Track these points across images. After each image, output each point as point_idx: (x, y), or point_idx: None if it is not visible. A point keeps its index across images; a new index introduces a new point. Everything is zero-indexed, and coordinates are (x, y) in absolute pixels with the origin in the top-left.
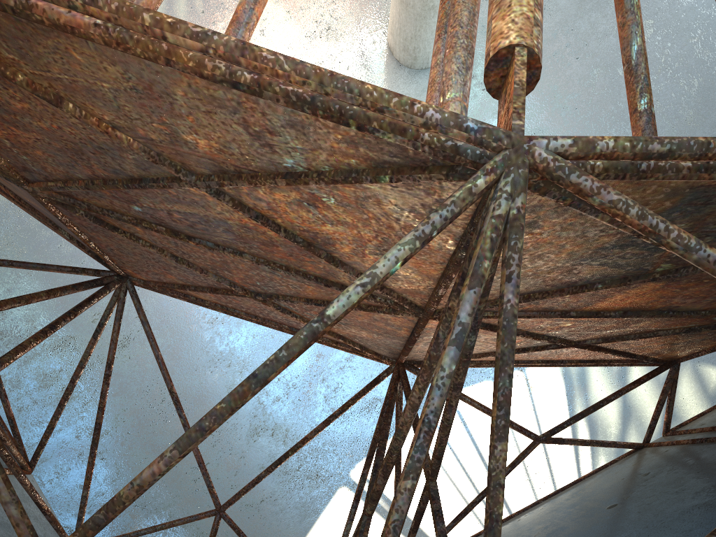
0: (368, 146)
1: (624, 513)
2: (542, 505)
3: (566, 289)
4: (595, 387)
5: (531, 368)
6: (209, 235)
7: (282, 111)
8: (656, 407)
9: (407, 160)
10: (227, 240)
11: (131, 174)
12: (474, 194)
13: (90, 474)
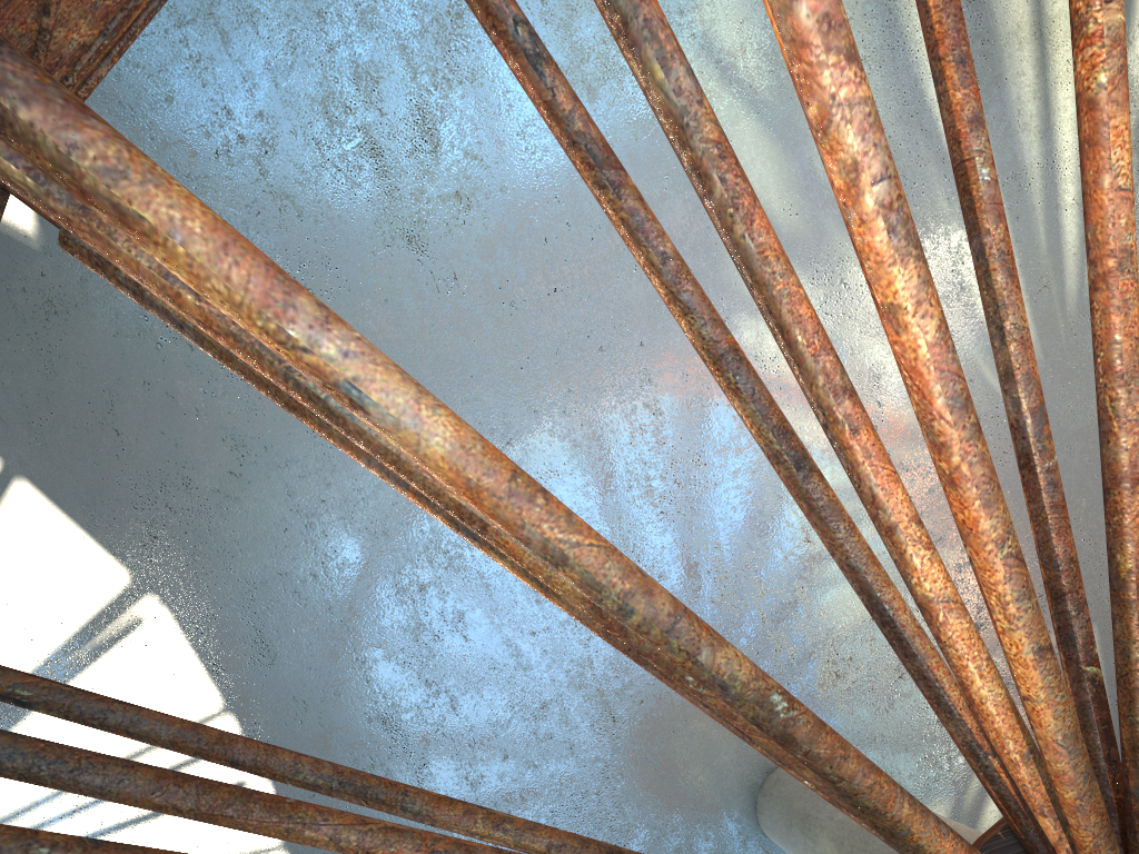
0: None
1: None
2: None
3: None
4: None
5: None
6: None
7: None
8: None
9: None
10: None
11: None
12: None
13: None
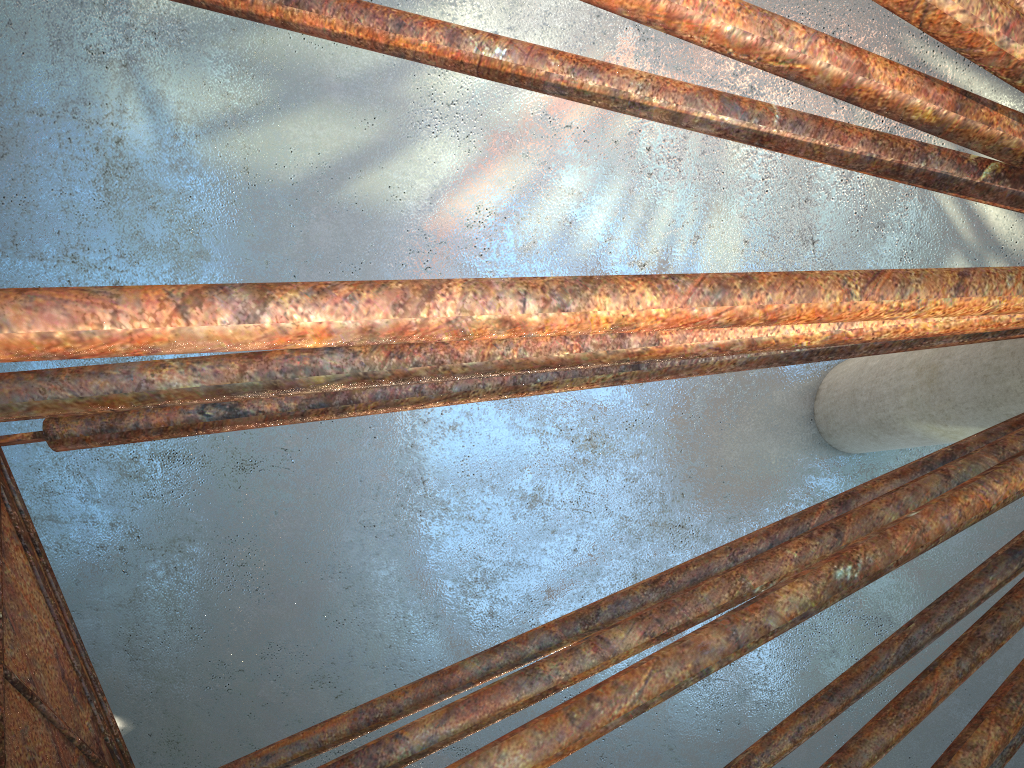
0: None
1: None
2: None
3: None
4: None
5: None
6: None
7: None
8: None
9: None
10: None
11: None
12: None
13: None
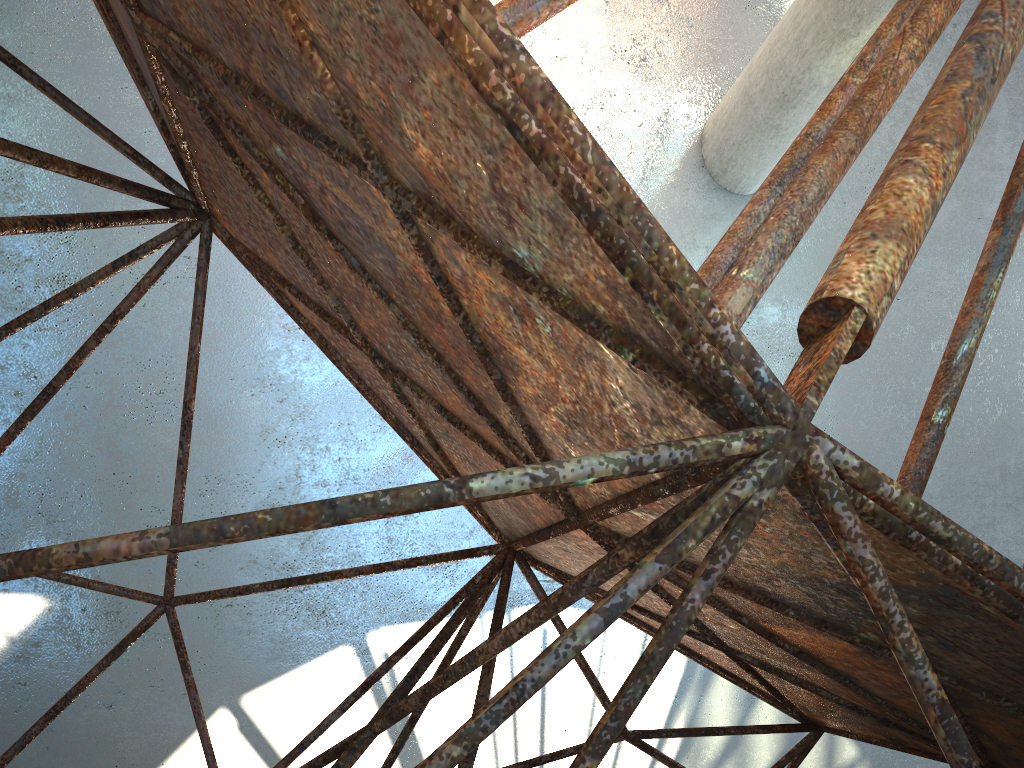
0: (630, 307)
1: None
2: None
3: (754, 593)
4: (716, 692)
5: None
6: (359, 252)
7: (551, 196)
8: (772, 767)
9: (667, 354)
10: (380, 274)
11: (300, 111)
12: (722, 454)
13: (0, 449)
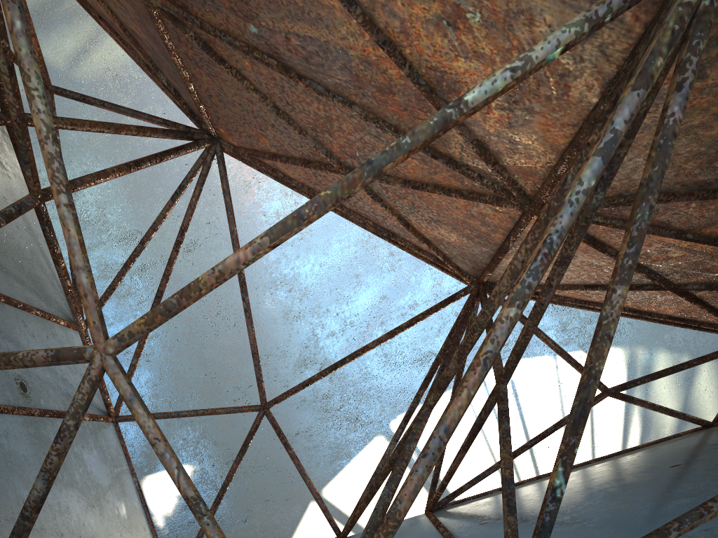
0: None
1: (688, 470)
2: (593, 465)
3: (696, 192)
4: (658, 384)
5: None
6: (322, 75)
7: None
8: None
9: None
10: (340, 84)
11: None
12: None
13: (143, 343)
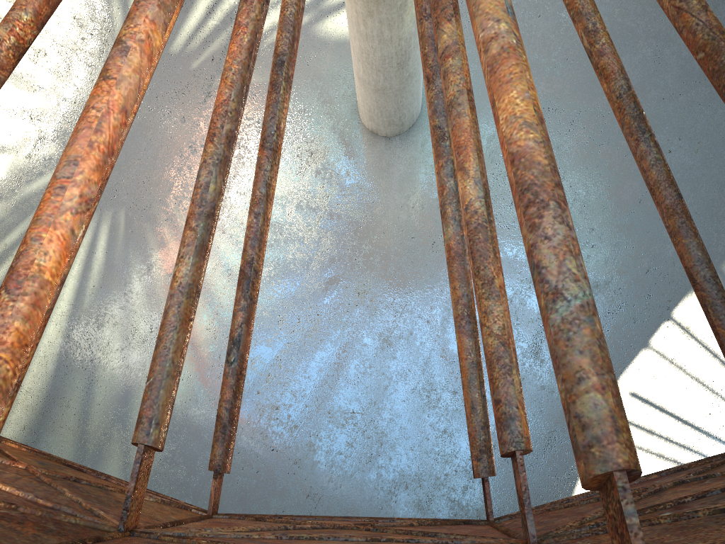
0: None
1: None
2: None
3: None
4: None
5: (676, 311)
6: None
7: None
8: None
9: None
10: None
11: None
12: None
13: None
